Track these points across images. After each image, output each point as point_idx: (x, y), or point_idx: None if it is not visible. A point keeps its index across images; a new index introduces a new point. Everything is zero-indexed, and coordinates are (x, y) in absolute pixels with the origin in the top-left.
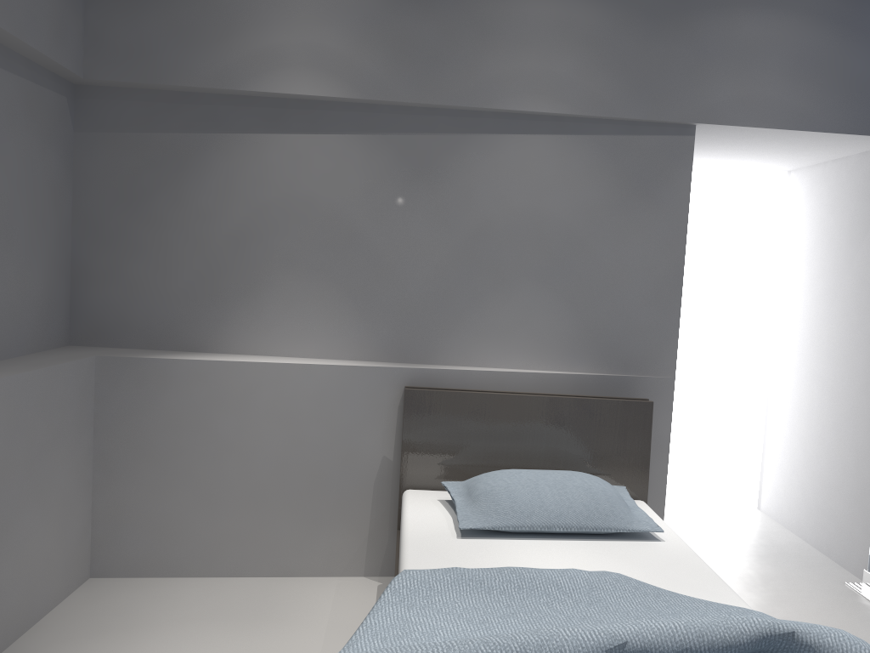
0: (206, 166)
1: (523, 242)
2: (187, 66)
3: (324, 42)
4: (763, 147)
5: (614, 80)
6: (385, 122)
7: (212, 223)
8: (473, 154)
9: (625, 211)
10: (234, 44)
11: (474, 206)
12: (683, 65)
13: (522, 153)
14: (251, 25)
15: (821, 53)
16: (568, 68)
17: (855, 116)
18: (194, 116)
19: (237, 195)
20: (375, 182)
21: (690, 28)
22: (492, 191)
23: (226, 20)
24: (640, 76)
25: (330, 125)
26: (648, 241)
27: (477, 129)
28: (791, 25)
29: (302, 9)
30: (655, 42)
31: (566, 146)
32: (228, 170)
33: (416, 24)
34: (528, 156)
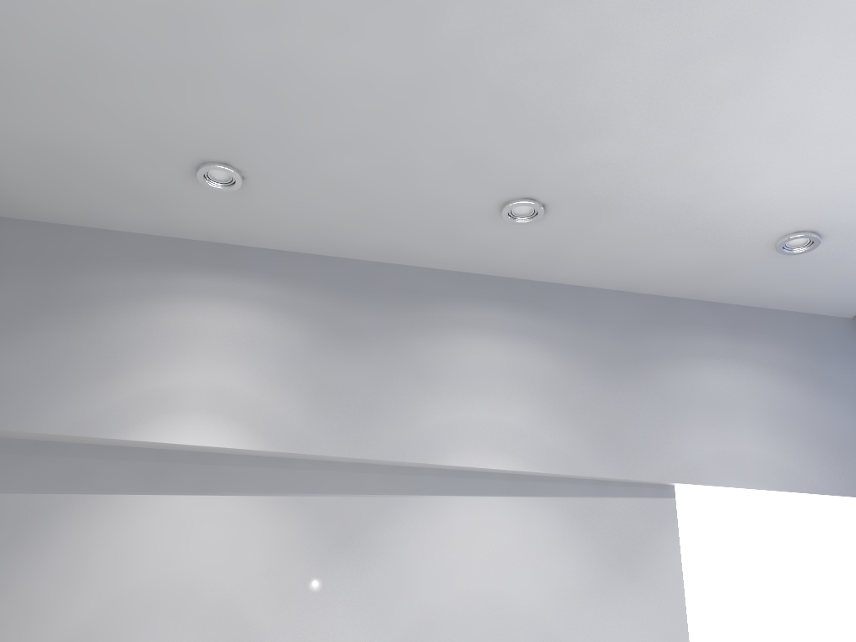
0: (50, 537)
1: (481, 640)
2: (49, 409)
3: (230, 384)
4: (741, 511)
5: (576, 432)
6: (300, 479)
7: (44, 620)
8: (412, 520)
9: (607, 594)
10: (116, 384)
11: (414, 590)
12: (650, 416)
13: (472, 519)
14: (142, 363)
15: (793, 407)
16: (522, 418)
17: (846, 475)
18: (47, 472)
19: (88, 579)
20: (283, 558)
21: (650, 378)
22: (437, 569)
23: (111, 357)
24: (604, 428)
25: (229, 483)
26: (641, 634)
27: (416, 489)
28: (755, 378)
29: (208, 347)
30: (615, 391)
31: (526, 510)
32: (82, 543)
33: (344, 366)
34: (480, 522)
